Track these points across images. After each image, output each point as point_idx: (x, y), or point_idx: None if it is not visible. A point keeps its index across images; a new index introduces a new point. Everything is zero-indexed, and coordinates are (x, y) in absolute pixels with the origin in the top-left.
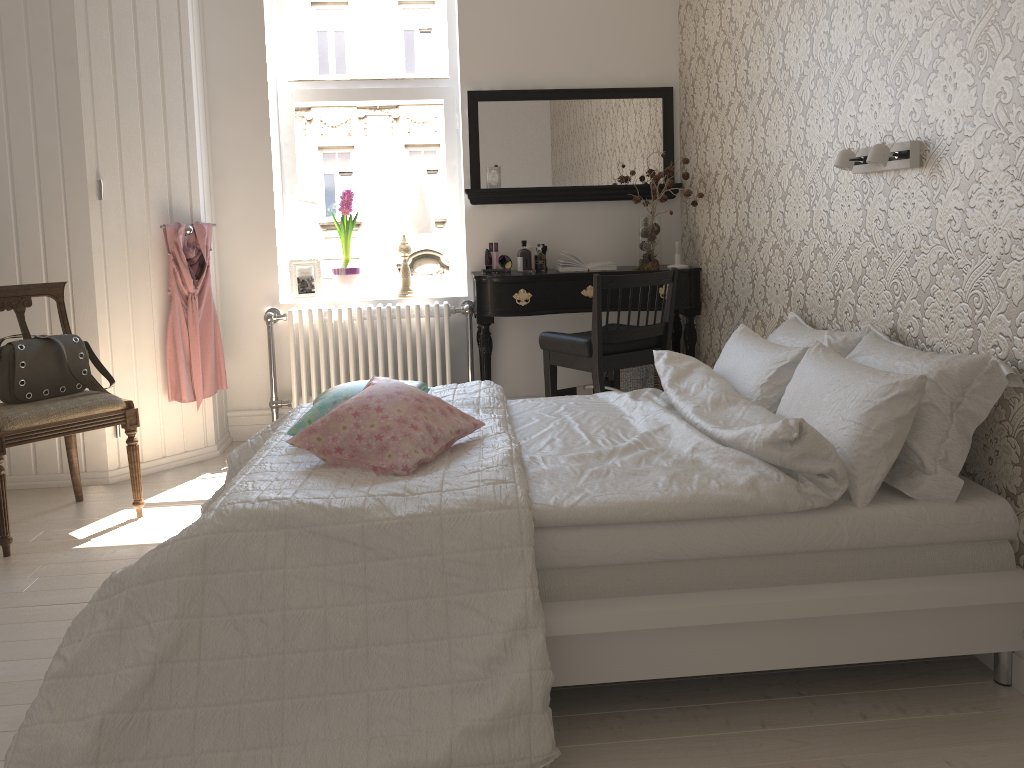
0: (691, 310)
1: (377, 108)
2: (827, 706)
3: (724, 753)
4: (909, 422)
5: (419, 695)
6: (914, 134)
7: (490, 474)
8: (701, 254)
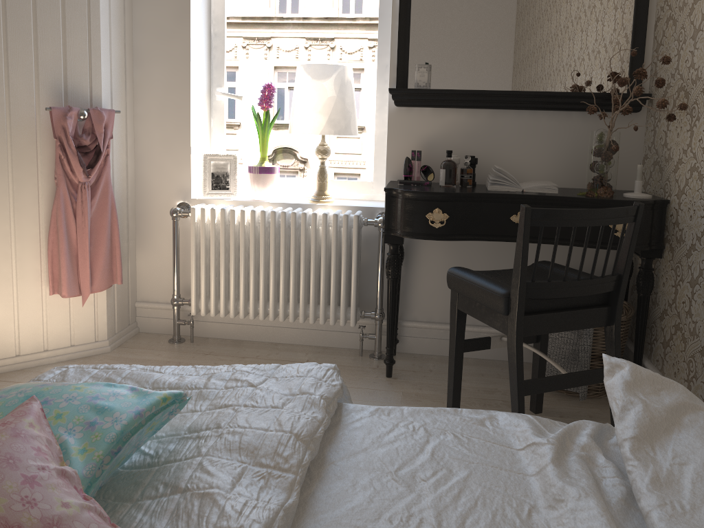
0: (650, 251)
1: None
2: None
3: None
4: None
5: None
6: None
7: None
8: (671, 183)
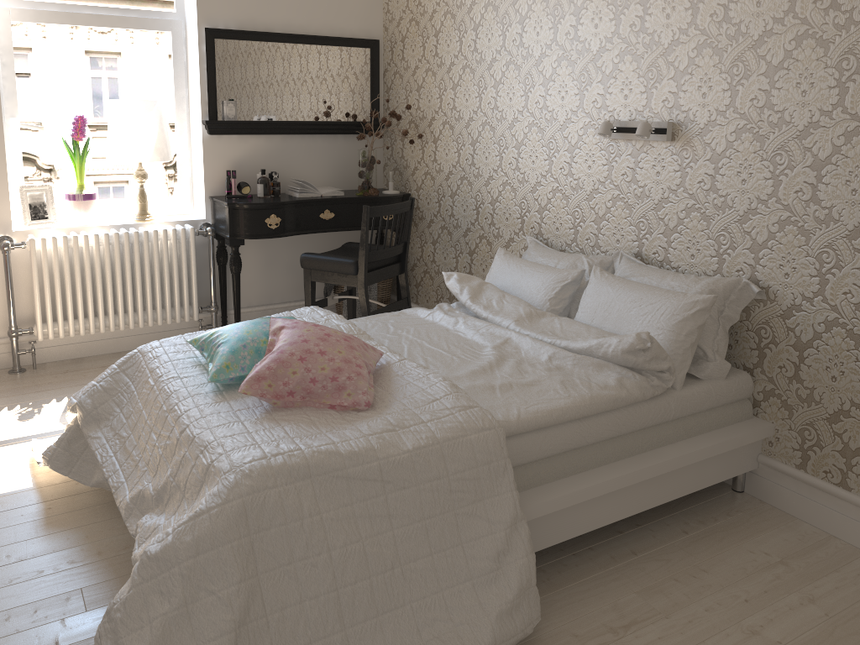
0: (402, 228)
1: (104, 35)
2: (660, 530)
3: (628, 580)
4: (703, 327)
5: (450, 595)
6: (667, 116)
7: (454, 402)
8: (411, 182)
